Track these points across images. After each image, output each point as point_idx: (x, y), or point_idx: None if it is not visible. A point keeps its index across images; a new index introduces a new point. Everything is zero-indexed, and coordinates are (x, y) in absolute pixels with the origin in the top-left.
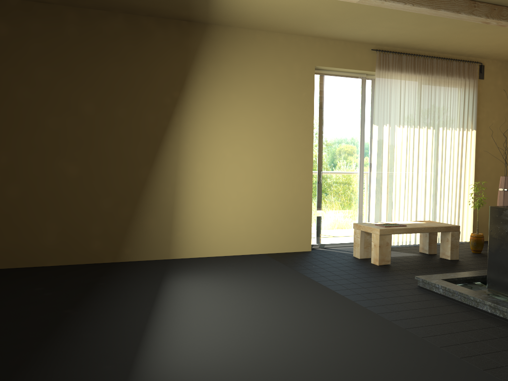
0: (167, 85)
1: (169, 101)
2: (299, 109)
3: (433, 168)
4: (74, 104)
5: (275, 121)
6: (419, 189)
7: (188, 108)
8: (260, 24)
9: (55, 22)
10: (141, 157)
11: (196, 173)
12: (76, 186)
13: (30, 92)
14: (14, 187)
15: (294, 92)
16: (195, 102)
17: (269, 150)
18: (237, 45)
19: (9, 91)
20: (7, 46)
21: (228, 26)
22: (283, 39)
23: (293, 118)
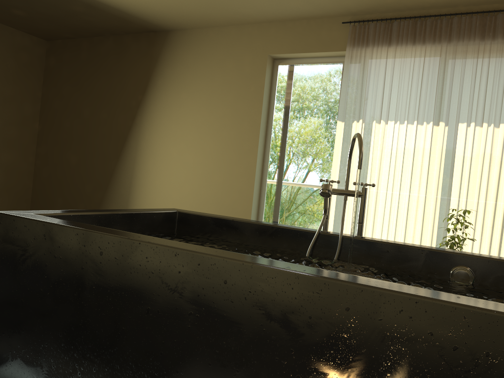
0: (135, 90)
1: (134, 104)
2: (246, 105)
3: (444, 187)
4: (79, 110)
5: (220, 119)
6: (410, 216)
7: (147, 110)
8: (196, 20)
9: (76, 51)
10: (112, 152)
11: (148, 169)
12: (74, 172)
13: (59, 102)
14: (45, 169)
15: (242, 86)
16: (153, 104)
17: (211, 149)
18: (191, 46)
19: (50, 103)
20: (53, 72)
21: (184, 29)
22: (235, 32)
23: (239, 115)
